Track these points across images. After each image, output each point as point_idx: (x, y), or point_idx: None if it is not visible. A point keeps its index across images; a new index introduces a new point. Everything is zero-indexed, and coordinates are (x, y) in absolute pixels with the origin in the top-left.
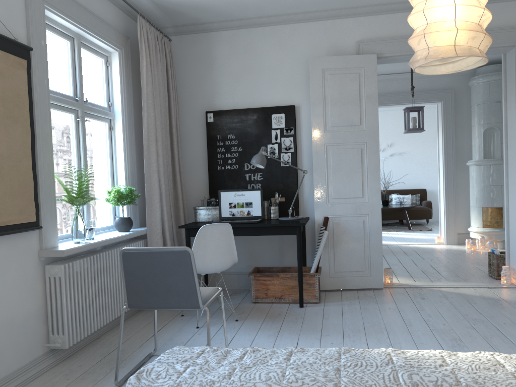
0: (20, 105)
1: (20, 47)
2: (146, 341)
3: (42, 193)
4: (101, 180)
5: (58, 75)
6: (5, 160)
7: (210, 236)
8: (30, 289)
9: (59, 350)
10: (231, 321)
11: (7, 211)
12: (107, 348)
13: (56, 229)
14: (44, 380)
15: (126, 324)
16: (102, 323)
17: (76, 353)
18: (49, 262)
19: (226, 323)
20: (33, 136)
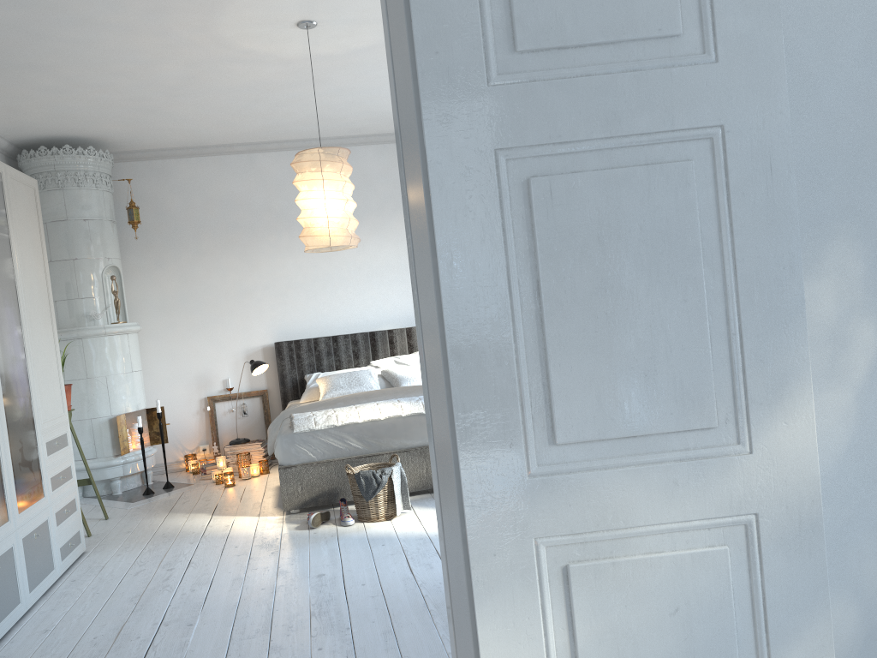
0: None
1: None
2: None
3: None
4: None
5: None
6: None
7: None
8: None
9: None
10: None
11: None
12: None
13: None
14: None
15: None
16: None
17: None
18: None
19: None
20: None
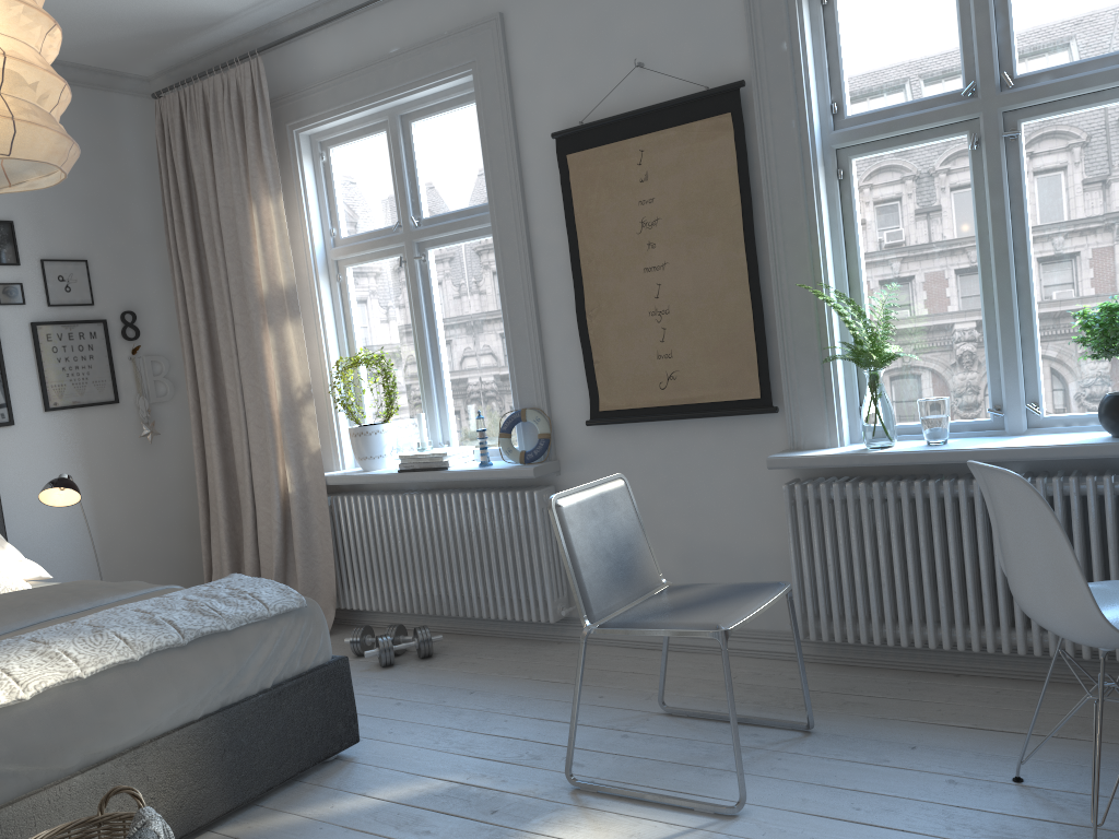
0: (720, 200)
1: (716, 95)
2: (914, 722)
3: (785, 346)
4: (1118, 278)
5: (914, 59)
6: (690, 303)
7: (996, 504)
8: (768, 513)
9: (837, 644)
10: (1084, 838)
11: (698, 382)
12: (877, 689)
13: (831, 414)
14: (744, 663)
15: (1069, 692)
16: (929, 640)
17: (864, 668)
18: (816, 475)
19: (1066, 828)
20: (750, 247)
